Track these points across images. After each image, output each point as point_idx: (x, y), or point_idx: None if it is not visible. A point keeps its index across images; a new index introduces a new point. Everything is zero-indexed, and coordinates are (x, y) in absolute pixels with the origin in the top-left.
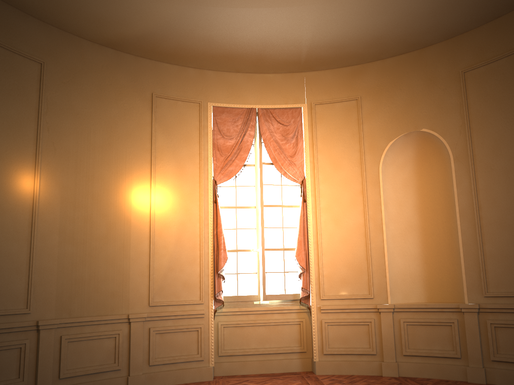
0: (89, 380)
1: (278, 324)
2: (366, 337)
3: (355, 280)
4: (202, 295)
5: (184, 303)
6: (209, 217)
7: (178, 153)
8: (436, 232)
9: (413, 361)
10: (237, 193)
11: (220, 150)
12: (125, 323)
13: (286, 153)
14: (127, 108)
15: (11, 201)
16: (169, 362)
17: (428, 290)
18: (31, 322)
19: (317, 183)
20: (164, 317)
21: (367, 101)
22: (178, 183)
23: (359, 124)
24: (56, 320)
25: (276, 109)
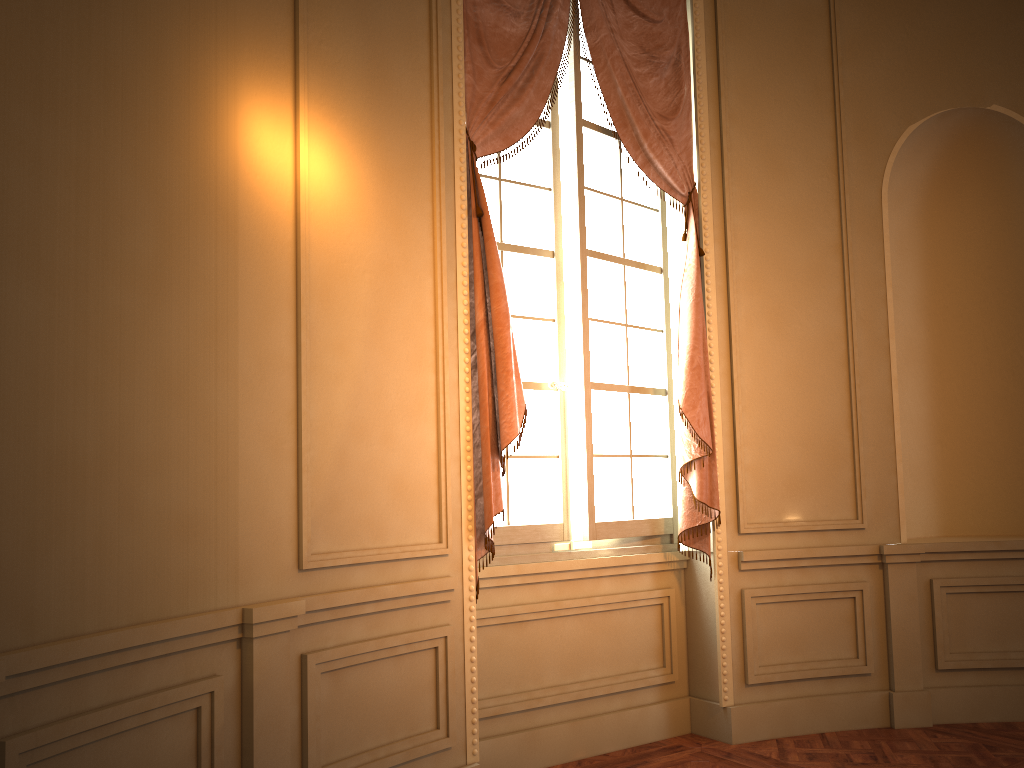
0: None
1: (613, 609)
2: (846, 631)
3: (821, 483)
4: (445, 526)
5: (400, 556)
6: (459, 263)
7: (370, 10)
8: (967, 369)
9: (960, 684)
10: (504, 202)
11: (485, 42)
12: (226, 644)
13: (650, 106)
14: None
15: None
16: None
17: (944, 508)
18: None
19: (730, 207)
20: (345, 608)
21: (852, 7)
22: (372, 120)
23: (831, 63)
24: None
25: None
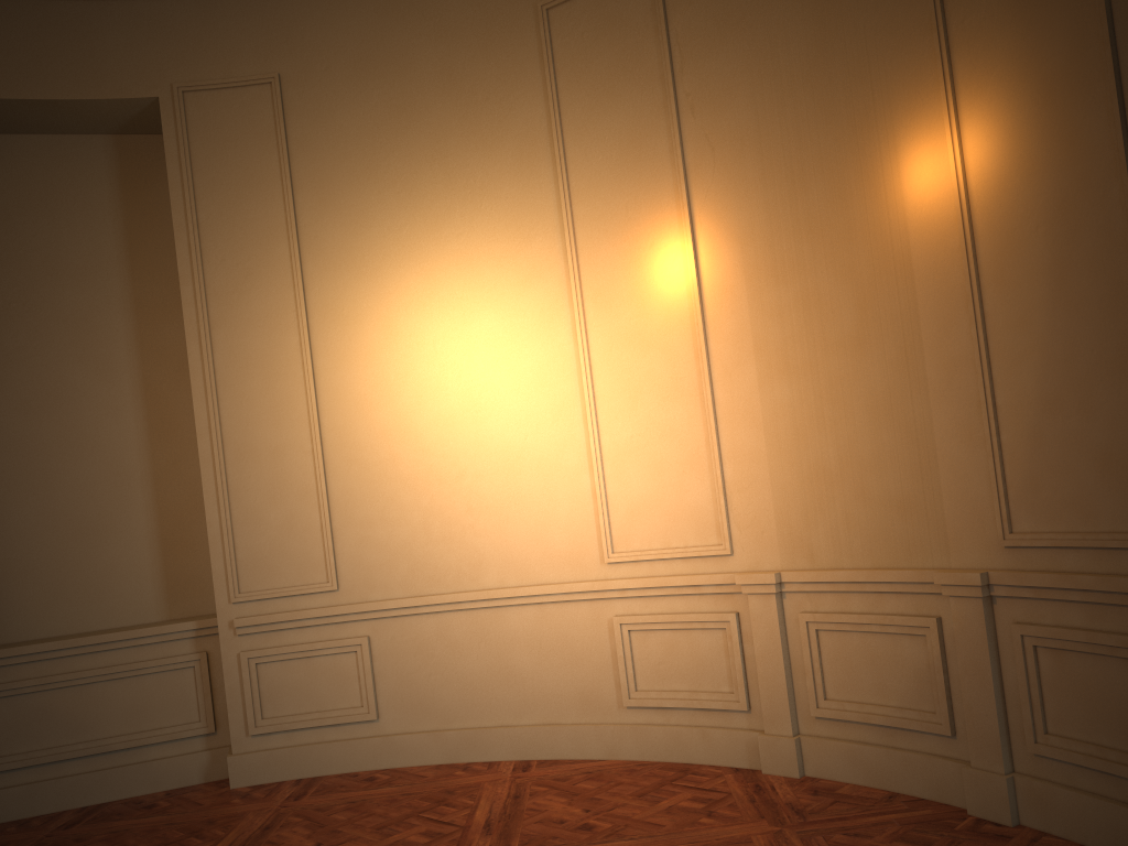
0: (882, 741)
1: None
2: None
3: None
4: None
5: (1106, 544)
6: None
7: None
8: None
9: None
10: None
11: None
12: (946, 596)
13: None
14: None
15: (655, 317)
16: (1085, 763)
17: None
18: (728, 575)
19: None
20: (1048, 590)
21: None
22: (1025, 43)
23: None
24: (768, 574)
25: None
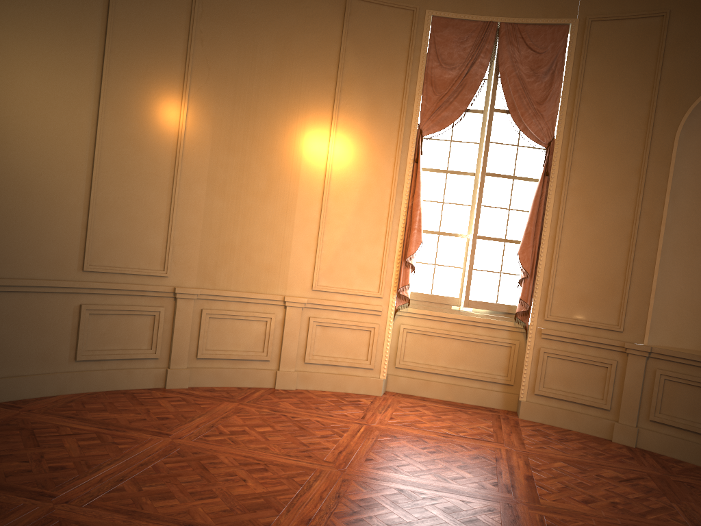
0: (231, 366)
1: (480, 342)
2: (599, 384)
3: (600, 302)
4: (381, 286)
5: (357, 293)
6: (405, 182)
7: (373, 85)
8: None
9: (663, 432)
10: (452, 151)
11: (433, 85)
12: (280, 306)
13: (532, 98)
14: (309, 14)
15: (150, 136)
16: (329, 363)
17: None
18: (167, 287)
19: (571, 148)
20: (329, 306)
21: (679, 20)
22: (368, 129)
23: (657, 58)
24: (196, 289)
25: (529, 25)
